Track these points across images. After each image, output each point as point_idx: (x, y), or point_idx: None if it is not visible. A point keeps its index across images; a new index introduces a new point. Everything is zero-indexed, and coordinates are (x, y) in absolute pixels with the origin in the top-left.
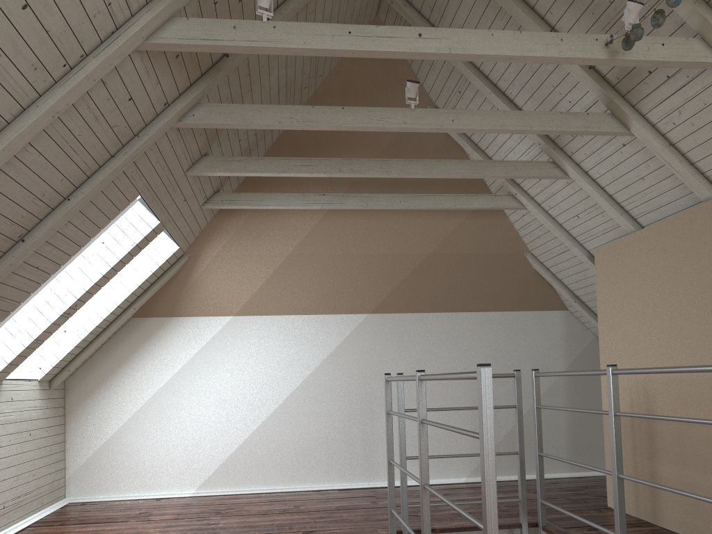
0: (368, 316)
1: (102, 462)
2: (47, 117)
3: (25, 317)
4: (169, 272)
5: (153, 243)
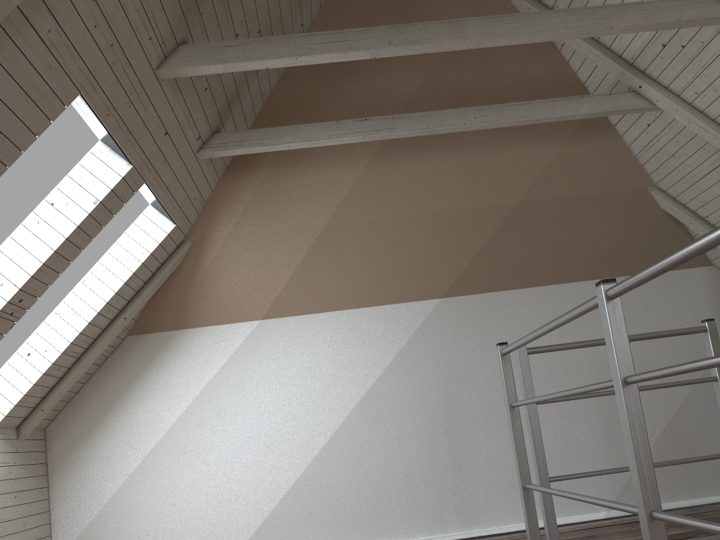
0: (440, 302)
1: (101, 535)
2: None
3: None
4: (167, 265)
5: (140, 224)
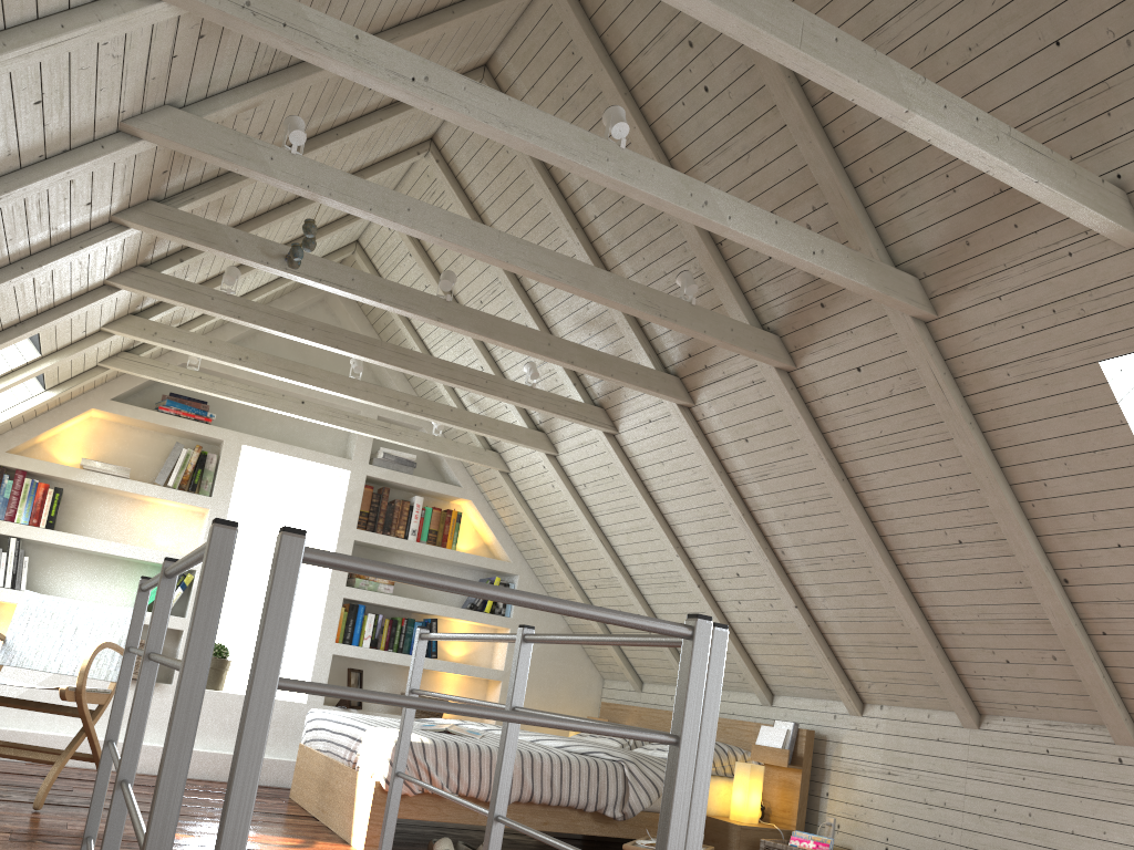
0: None
1: None
2: (820, 463)
3: None
4: None
5: None
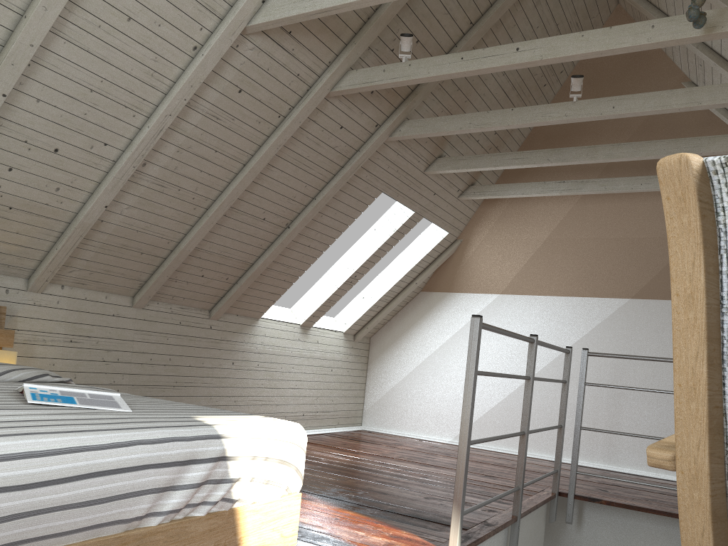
0: (629, 301)
1: (388, 404)
2: (273, 149)
3: (323, 283)
4: (444, 254)
5: (429, 230)
